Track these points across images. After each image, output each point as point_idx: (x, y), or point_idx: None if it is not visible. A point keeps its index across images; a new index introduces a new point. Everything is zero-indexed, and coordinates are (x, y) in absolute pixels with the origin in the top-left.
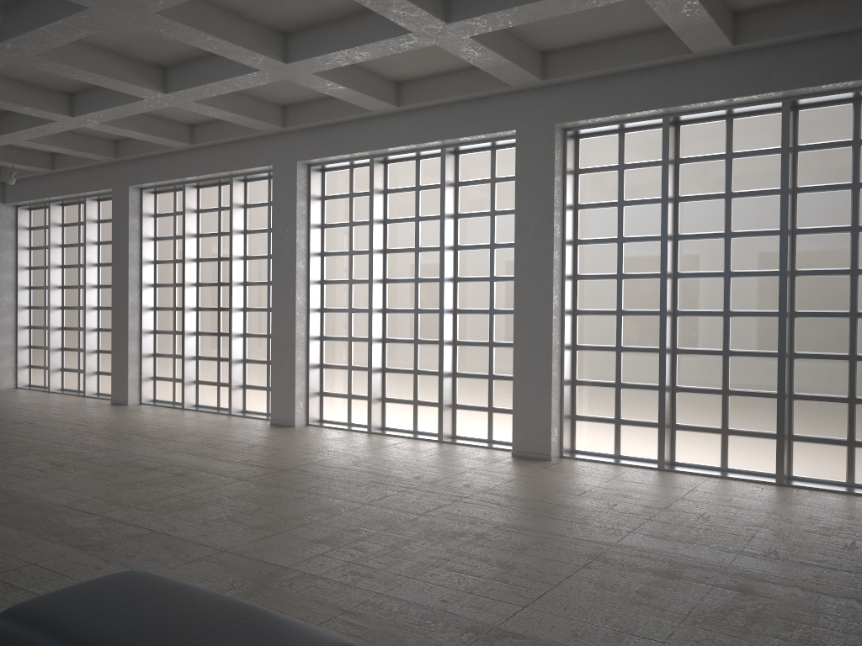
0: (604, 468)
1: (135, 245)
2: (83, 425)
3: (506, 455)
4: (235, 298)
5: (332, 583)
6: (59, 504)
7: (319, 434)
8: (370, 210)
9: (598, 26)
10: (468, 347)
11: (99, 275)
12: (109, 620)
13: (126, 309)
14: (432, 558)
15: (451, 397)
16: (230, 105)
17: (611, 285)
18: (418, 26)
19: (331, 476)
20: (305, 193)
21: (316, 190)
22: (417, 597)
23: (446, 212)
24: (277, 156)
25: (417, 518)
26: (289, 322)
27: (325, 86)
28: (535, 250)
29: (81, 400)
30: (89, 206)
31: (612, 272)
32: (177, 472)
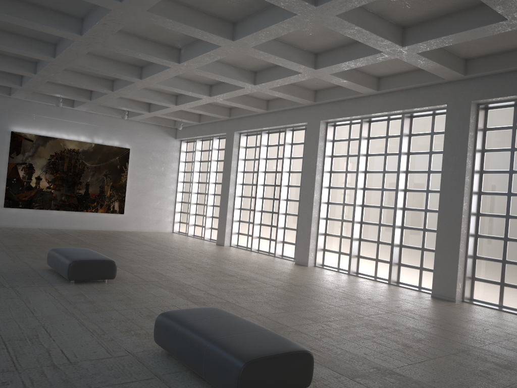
0: (489, 310)
1: (234, 162)
2: (202, 252)
3: (427, 296)
4: (282, 193)
5: (309, 336)
6: (187, 284)
7: (320, 271)
8: (359, 148)
9: (500, 44)
10: (410, 230)
11: (216, 177)
12: (203, 321)
13: (227, 195)
14: (365, 335)
15: (398, 258)
16: (286, 90)
17: (503, 199)
18: (386, 49)
19: (321, 291)
20: (324, 137)
21: (330, 136)
22: (351, 350)
23: (402, 151)
24: (310, 117)
25: (363, 317)
26: (309, 208)
27: (336, 80)
28: (454, 175)
29: (202, 241)
30: (214, 141)
31: (504, 191)
32: (243, 278)
